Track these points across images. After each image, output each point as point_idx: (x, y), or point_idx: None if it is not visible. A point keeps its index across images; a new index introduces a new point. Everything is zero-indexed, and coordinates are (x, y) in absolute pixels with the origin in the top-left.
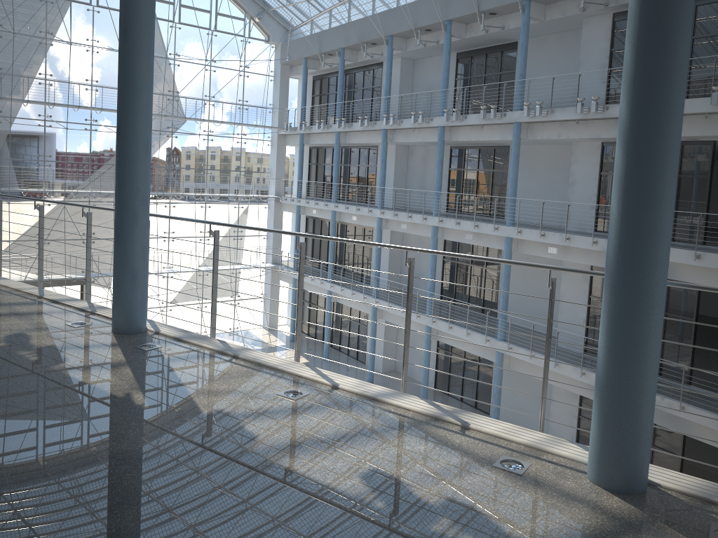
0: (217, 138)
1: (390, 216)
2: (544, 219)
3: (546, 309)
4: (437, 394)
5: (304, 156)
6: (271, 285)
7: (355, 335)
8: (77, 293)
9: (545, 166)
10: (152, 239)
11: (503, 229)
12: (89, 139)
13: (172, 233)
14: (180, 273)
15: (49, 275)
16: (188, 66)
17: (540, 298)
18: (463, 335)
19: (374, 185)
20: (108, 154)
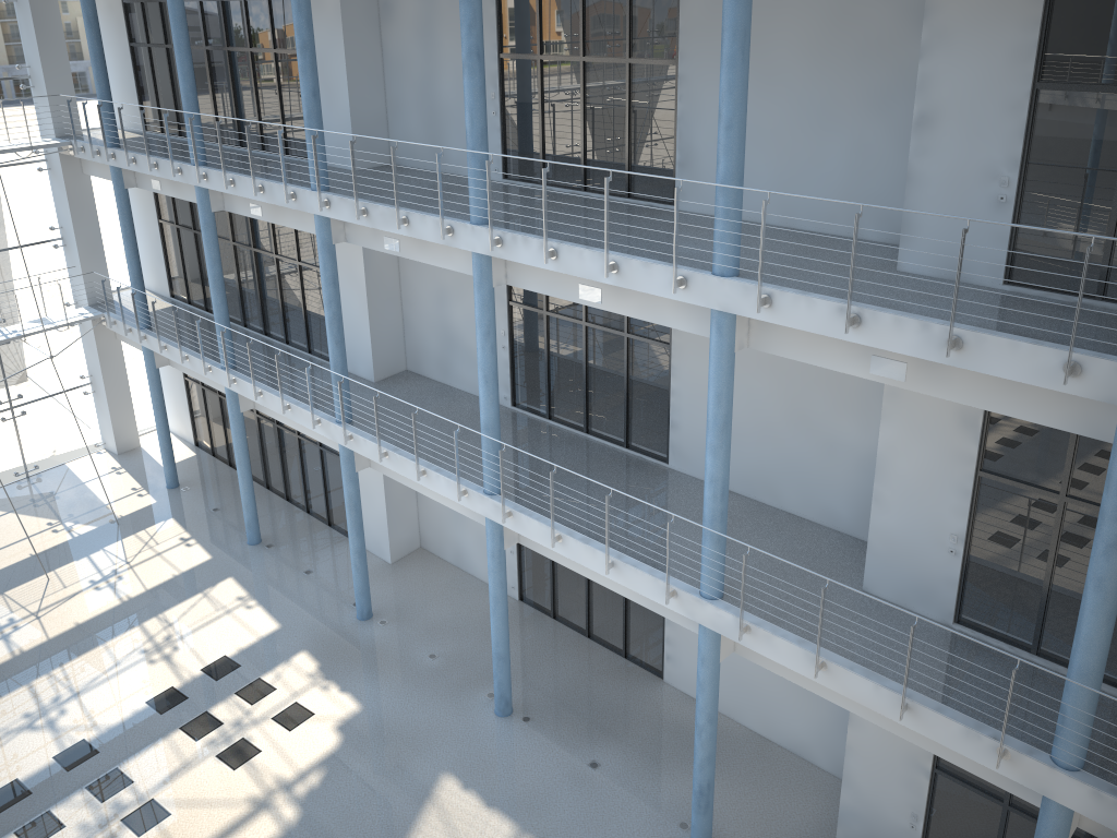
0: None
1: (350, 216)
2: (801, 213)
3: (812, 459)
4: (529, 622)
5: (116, 24)
6: (101, 356)
7: (316, 472)
8: None
9: (800, 48)
10: None
11: (705, 286)
12: None
13: None
14: None
15: None
16: None
17: (792, 430)
18: (596, 565)
19: (301, 107)
20: None
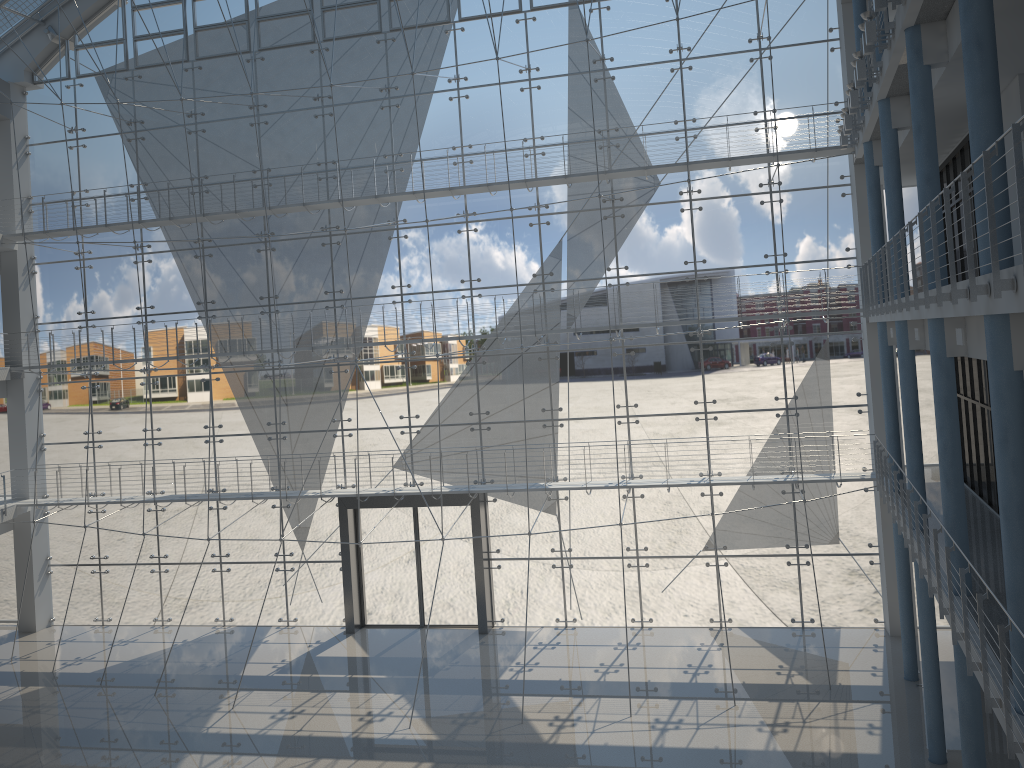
0: (711, 202)
1: (934, 309)
2: None
3: None
4: None
5: None
6: (884, 525)
7: None
8: (468, 521)
9: None
10: (594, 421)
11: None
12: (466, 247)
13: (633, 407)
14: (627, 489)
15: (409, 487)
16: (633, 73)
17: None
18: None
19: None
20: (499, 269)
